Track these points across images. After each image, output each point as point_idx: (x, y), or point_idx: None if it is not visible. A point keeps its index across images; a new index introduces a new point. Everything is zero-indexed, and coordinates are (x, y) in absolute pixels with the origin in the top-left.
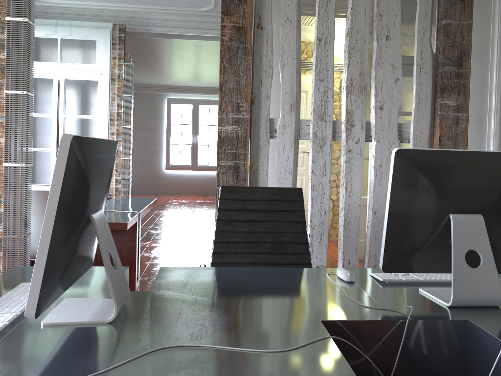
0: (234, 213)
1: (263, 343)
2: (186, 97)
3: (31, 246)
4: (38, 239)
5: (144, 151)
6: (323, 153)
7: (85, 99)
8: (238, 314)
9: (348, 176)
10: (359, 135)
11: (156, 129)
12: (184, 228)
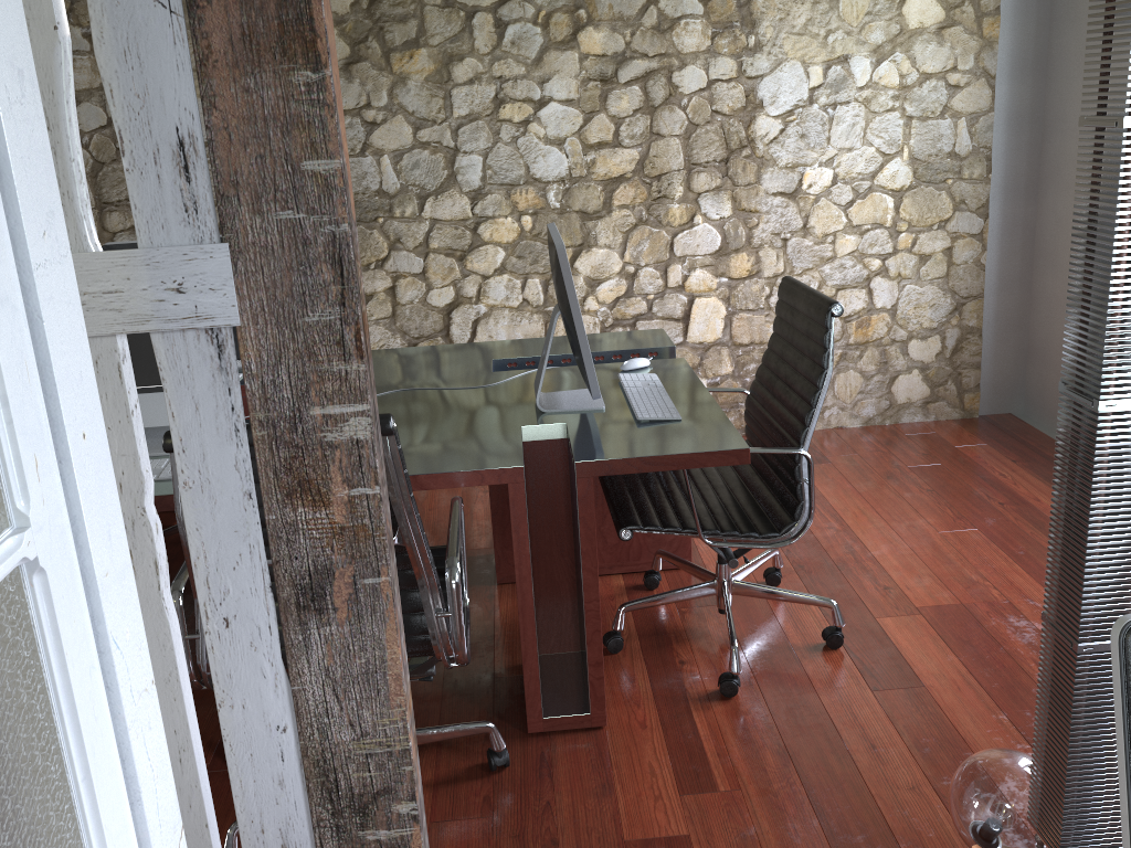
0: None
1: (412, 393)
2: None
3: None
4: None
5: None
6: None
7: None
8: (423, 410)
9: None
10: None
11: None
12: None
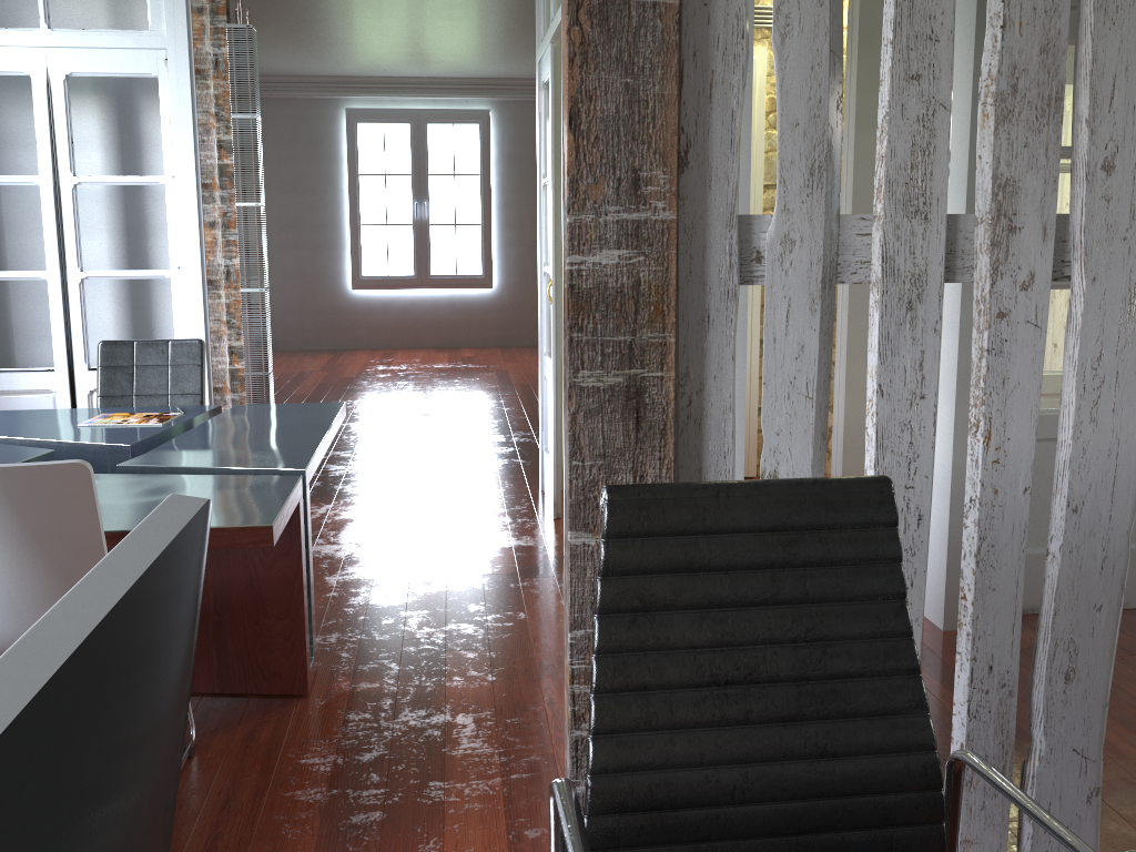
0: (660, 584)
1: None
2: (394, 104)
3: None
4: None
5: (296, 244)
6: (917, 327)
7: (128, 130)
8: None
9: (994, 400)
10: (1035, 261)
11: (323, 190)
12: (416, 454)
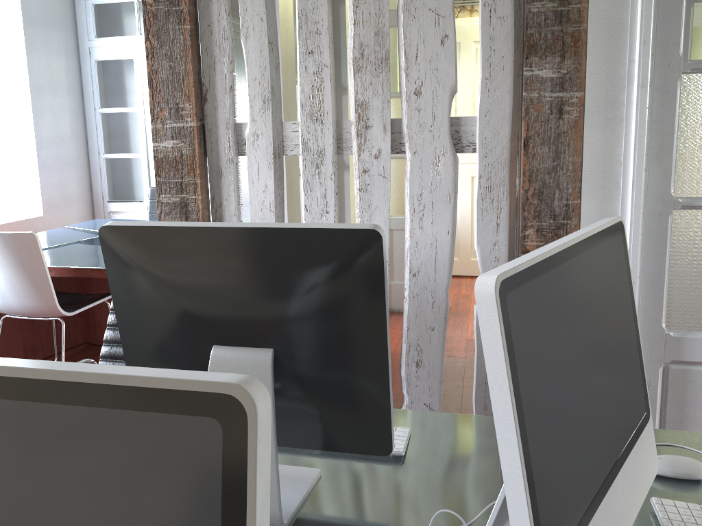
0: None
1: None
2: None
3: (6, 303)
4: (11, 293)
5: None
6: (321, 177)
7: None
8: None
9: (364, 215)
10: (381, 143)
11: None
12: None
